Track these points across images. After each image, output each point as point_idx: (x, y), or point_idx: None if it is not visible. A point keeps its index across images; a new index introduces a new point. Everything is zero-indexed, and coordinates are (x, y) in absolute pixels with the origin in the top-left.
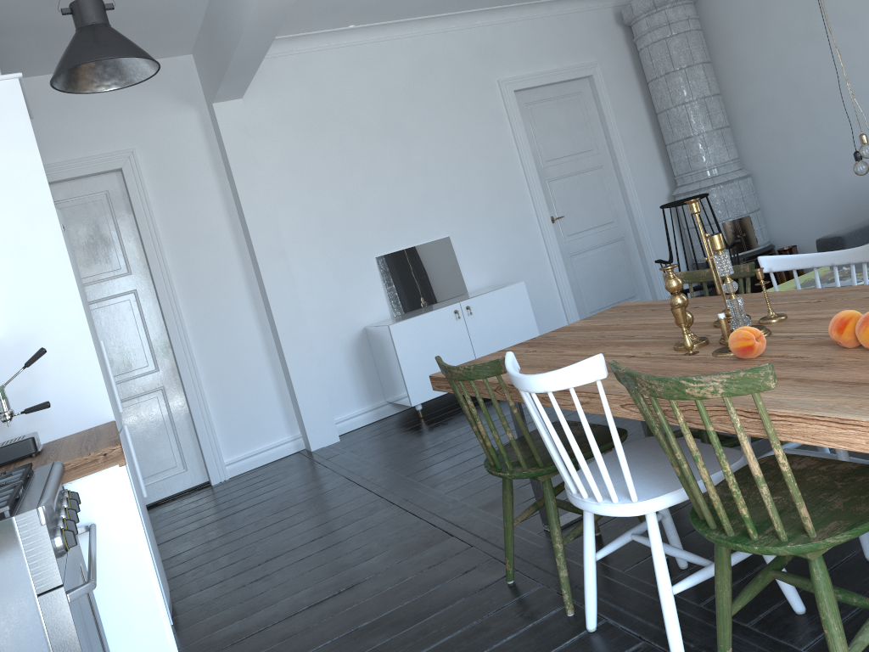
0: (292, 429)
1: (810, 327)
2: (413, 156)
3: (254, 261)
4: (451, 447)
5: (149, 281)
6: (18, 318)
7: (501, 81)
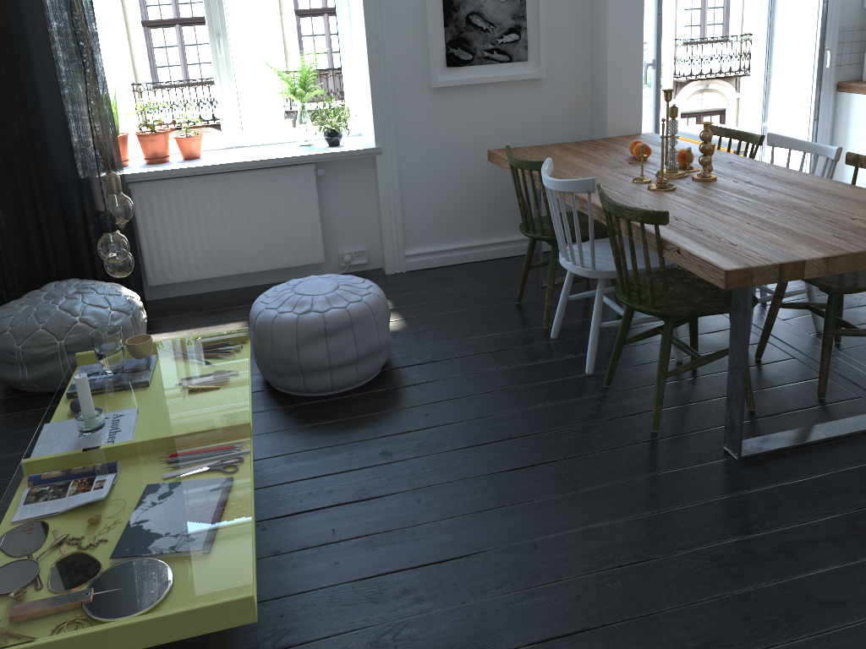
0: None
1: (636, 172)
2: None
3: None
4: None
5: None
6: None
7: None
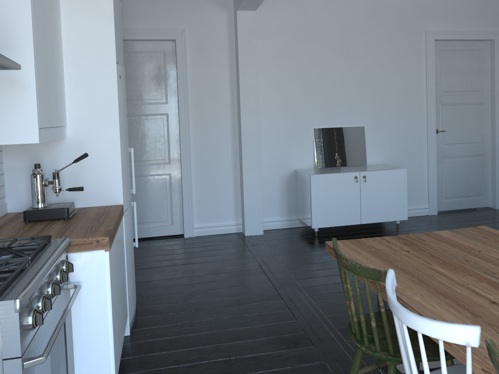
0: (237, 219)
1: None
2: (354, 69)
3: (238, 113)
4: (329, 268)
5: (176, 110)
6: (80, 128)
7: (427, 32)
